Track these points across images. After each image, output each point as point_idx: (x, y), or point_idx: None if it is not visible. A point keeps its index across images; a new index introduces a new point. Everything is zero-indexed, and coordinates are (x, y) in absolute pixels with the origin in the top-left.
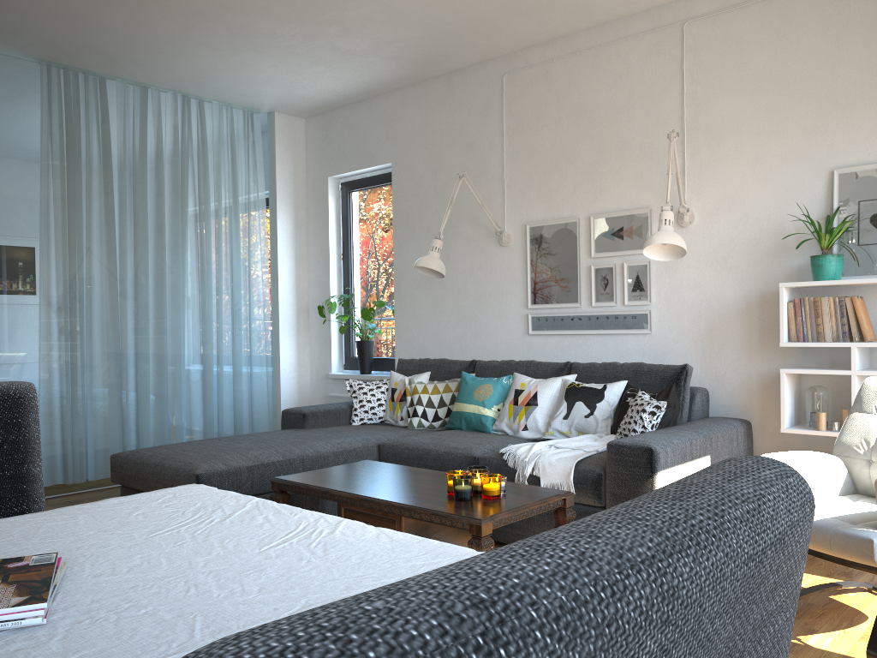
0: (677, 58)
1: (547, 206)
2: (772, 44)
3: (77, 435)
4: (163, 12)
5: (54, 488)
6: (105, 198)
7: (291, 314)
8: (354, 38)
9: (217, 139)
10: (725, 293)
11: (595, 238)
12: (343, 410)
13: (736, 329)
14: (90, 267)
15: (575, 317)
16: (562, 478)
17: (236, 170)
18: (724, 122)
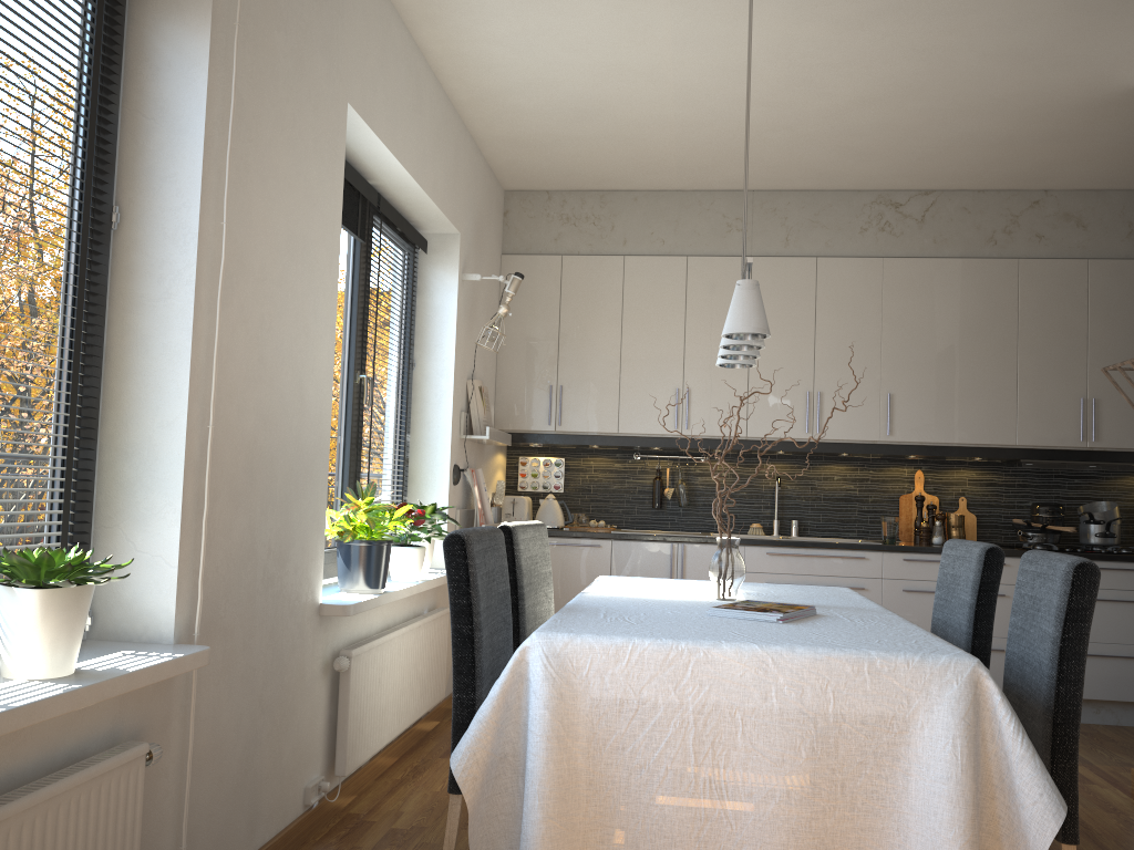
0: None
1: None
2: None
3: None
4: None
5: None
6: None
7: None
8: None
9: None
10: None
11: None
12: None
13: None
14: None
15: None
16: None
17: None
18: None
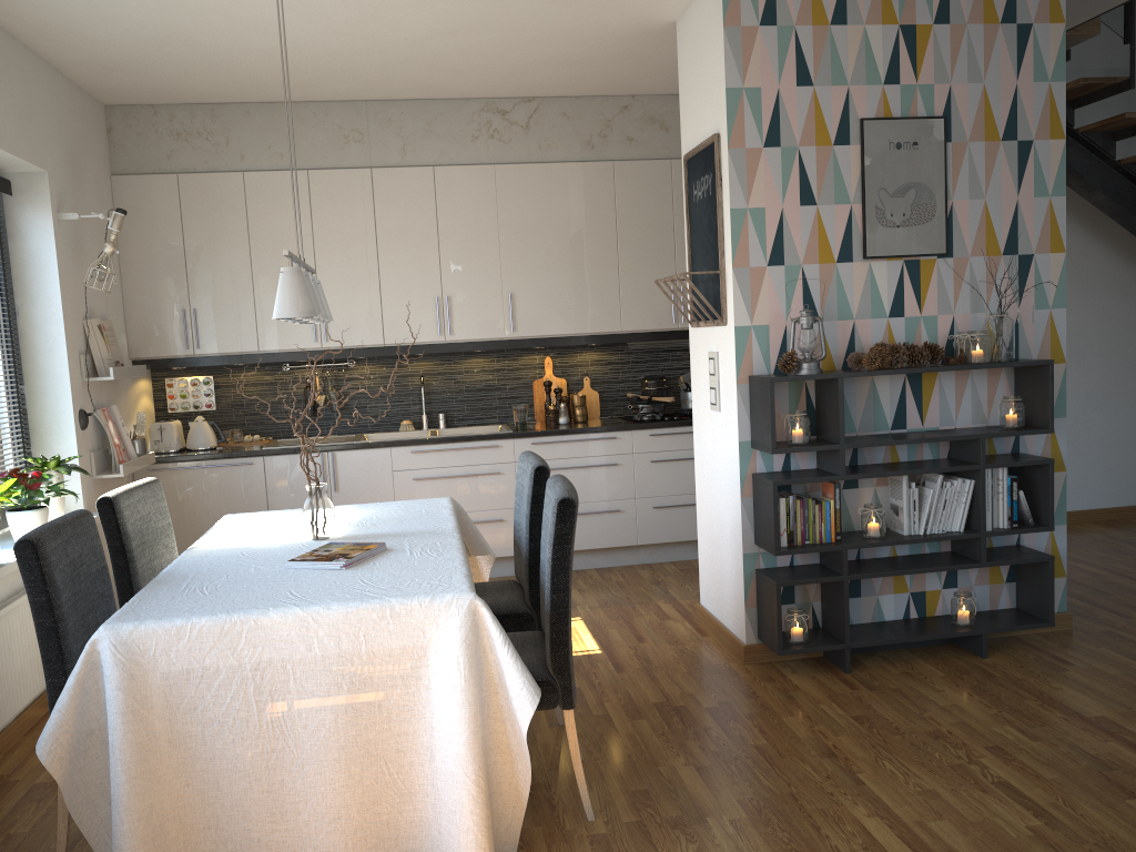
0: None
1: None
2: None
3: None
4: None
5: None
6: None
7: None
8: None
9: None
10: None
11: None
12: None
13: None
14: None
15: None
16: None
17: None
18: None
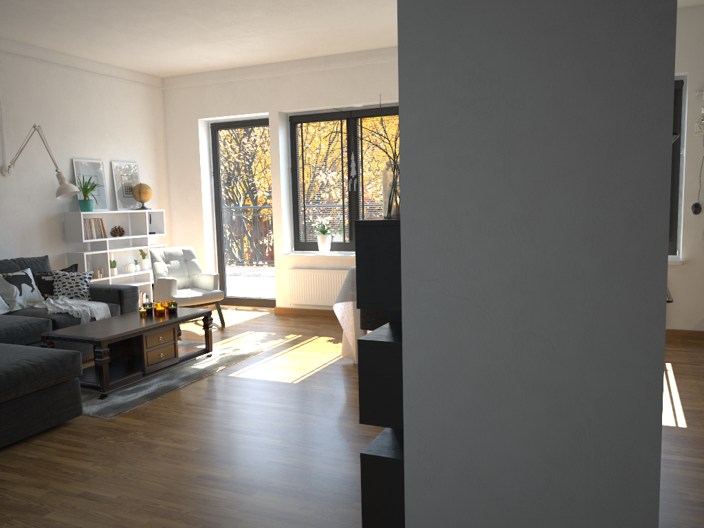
0: None
1: None
2: (42, 86)
3: None
4: None
5: None
6: None
7: None
8: None
9: None
10: (30, 216)
11: None
12: None
13: (37, 236)
14: None
15: None
16: (104, 313)
17: None
18: (22, 119)
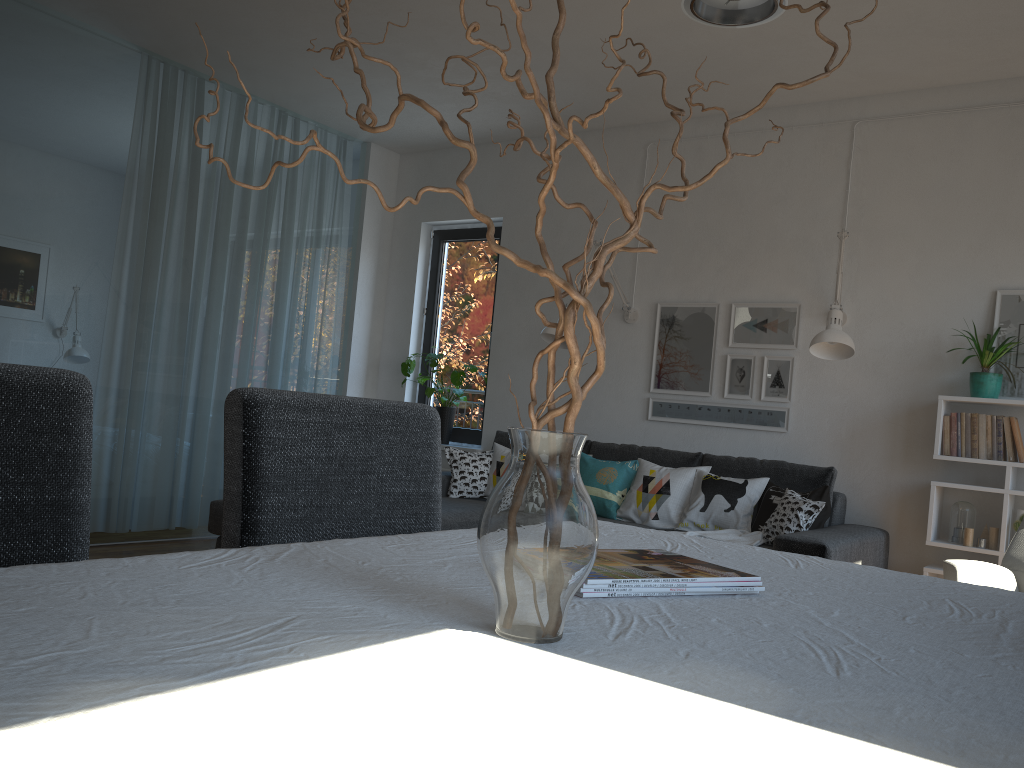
0: (843, 156)
1: (683, 287)
2: (945, 158)
3: (128, 478)
4: (317, 24)
5: (96, 536)
6: (191, 213)
7: (361, 368)
8: (505, 82)
9: (310, 164)
10: (872, 399)
11: (735, 327)
12: (442, 480)
13: (879, 437)
14: (165, 289)
15: (703, 407)
16: None
17: (325, 200)
18: (888, 227)
